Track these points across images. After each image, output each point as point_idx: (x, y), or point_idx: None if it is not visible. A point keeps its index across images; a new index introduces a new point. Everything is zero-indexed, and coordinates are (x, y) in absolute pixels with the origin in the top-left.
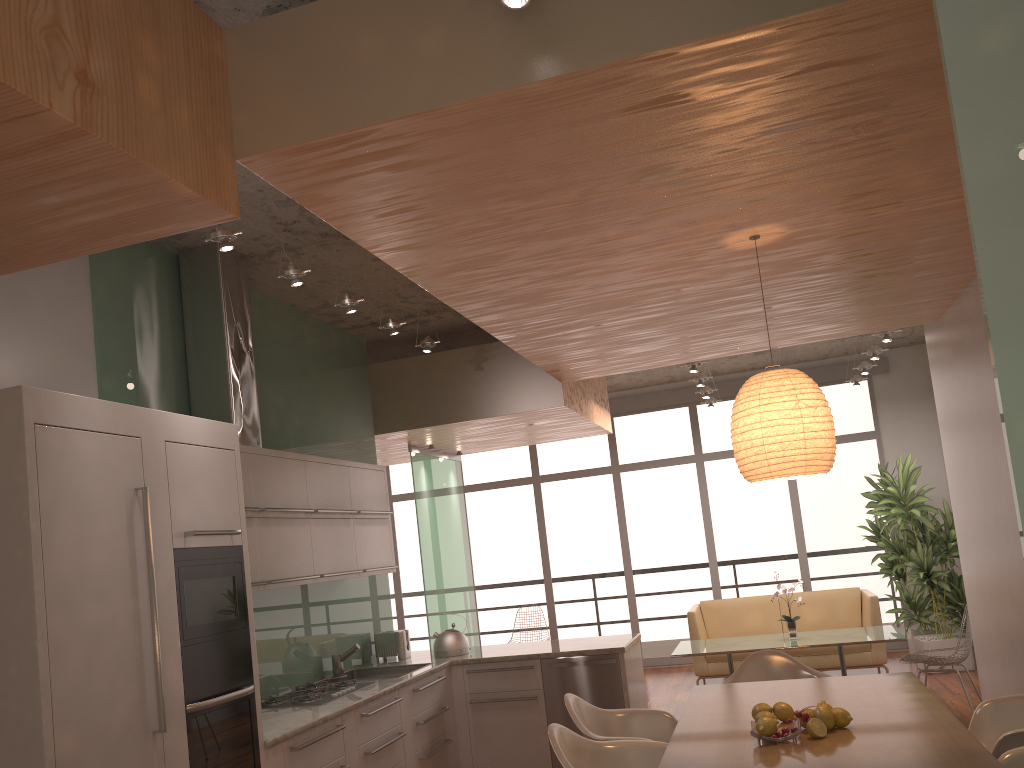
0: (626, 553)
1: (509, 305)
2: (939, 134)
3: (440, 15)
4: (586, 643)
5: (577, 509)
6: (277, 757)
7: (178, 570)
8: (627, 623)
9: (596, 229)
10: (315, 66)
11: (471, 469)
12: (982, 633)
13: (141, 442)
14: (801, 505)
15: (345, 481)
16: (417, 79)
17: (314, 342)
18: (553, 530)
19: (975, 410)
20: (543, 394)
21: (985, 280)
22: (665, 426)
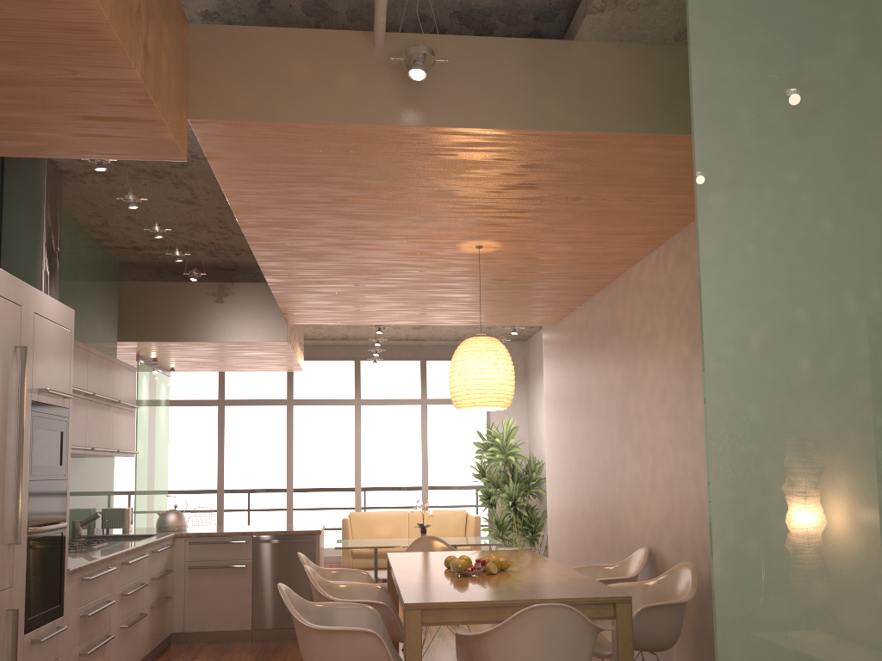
0: (290, 471)
1: (294, 258)
2: (607, 211)
3: (355, 65)
4: (286, 527)
5: (254, 431)
6: (73, 584)
7: (33, 418)
8: None
9: (388, 219)
10: (259, 71)
11: None
12: (556, 538)
13: (21, 310)
14: (429, 447)
15: (111, 374)
16: (334, 101)
17: (85, 253)
18: (231, 446)
19: (574, 387)
20: (271, 330)
21: (702, 299)
22: (334, 373)
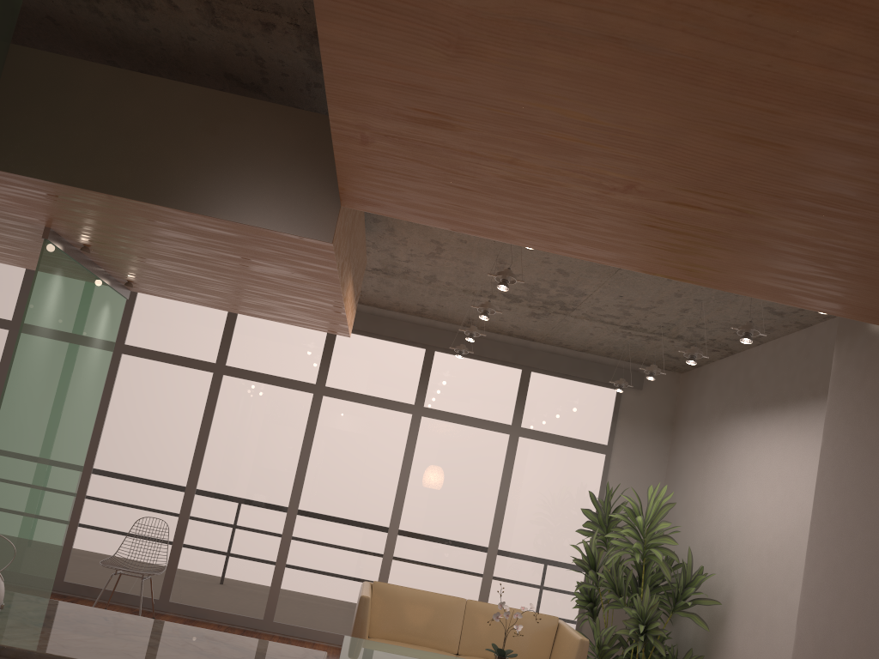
0: (297, 491)
1: None
2: None
3: None
4: (234, 658)
5: (257, 421)
6: None
7: None
8: (269, 574)
9: None
10: None
11: (141, 328)
12: None
13: None
14: (508, 499)
15: None
16: None
17: None
18: (218, 436)
19: None
20: (303, 212)
21: None
22: (393, 361)
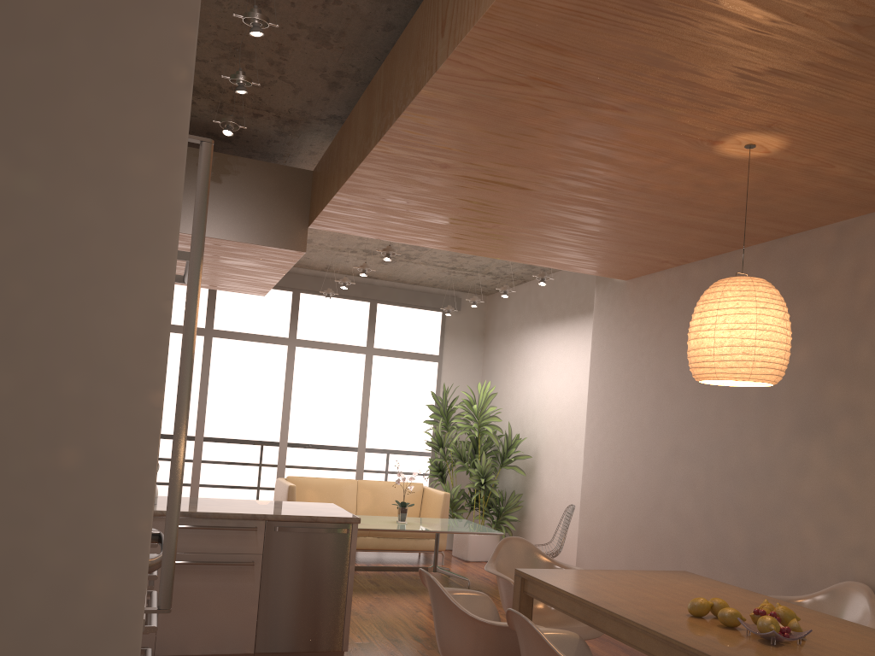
0: (202, 417)
1: (469, 113)
2: None
3: None
4: (298, 508)
5: None
6: None
7: None
8: (187, 486)
9: (717, 64)
10: None
11: None
12: (600, 537)
13: None
14: (370, 404)
15: None
16: None
17: None
18: None
19: (673, 359)
20: (285, 233)
21: None
22: (267, 304)
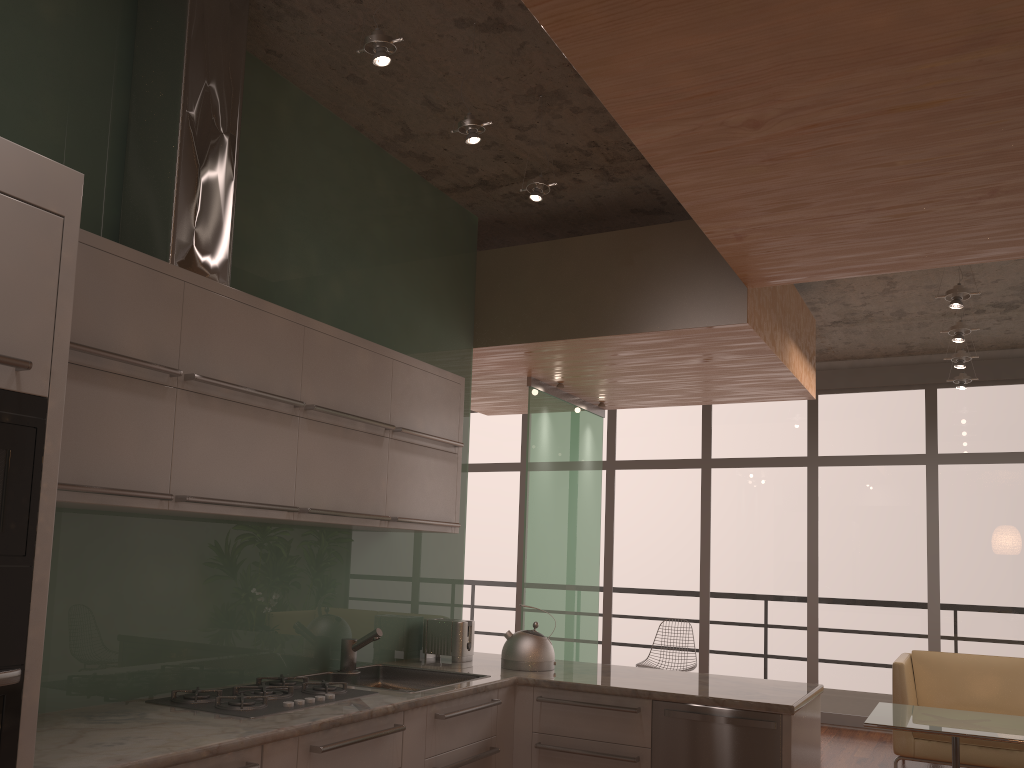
0: (813, 572)
1: (646, 21)
2: None
3: None
4: (732, 687)
5: (754, 507)
6: None
7: None
8: (802, 662)
9: None
10: None
11: (626, 441)
12: None
13: None
14: None
15: (384, 380)
16: None
17: (390, 193)
18: (720, 529)
19: None
20: (716, 304)
21: None
22: (888, 412)
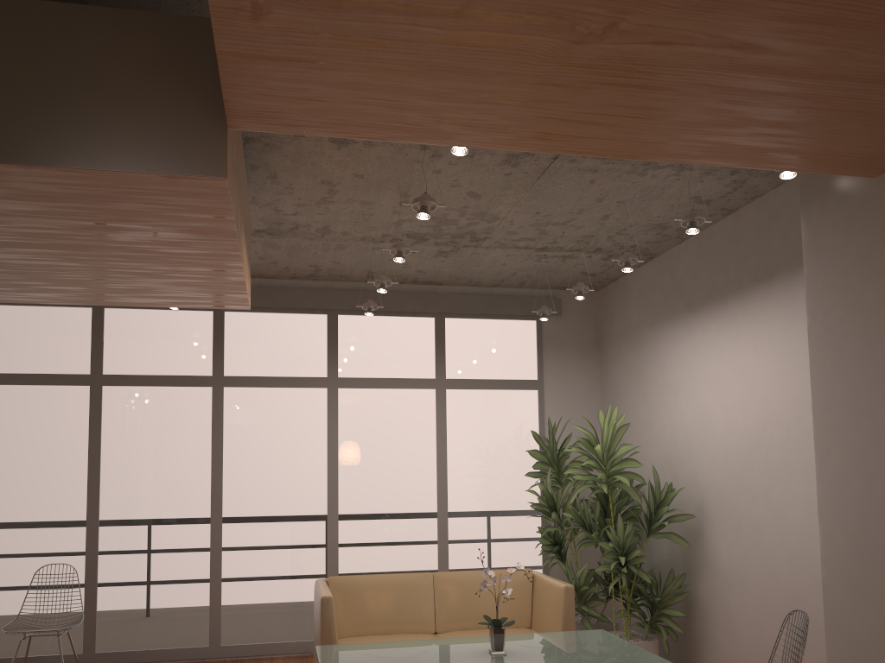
0: (217, 498)
1: None
2: None
3: None
4: None
5: (154, 430)
6: None
7: None
8: (205, 596)
9: None
10: None
11: None
12: None
13: None
14: (448, 458)
15: None
16: None
17: None
18: (112, 456)
19: None
20: (181, 144)
21: None
22: (294, 334)
